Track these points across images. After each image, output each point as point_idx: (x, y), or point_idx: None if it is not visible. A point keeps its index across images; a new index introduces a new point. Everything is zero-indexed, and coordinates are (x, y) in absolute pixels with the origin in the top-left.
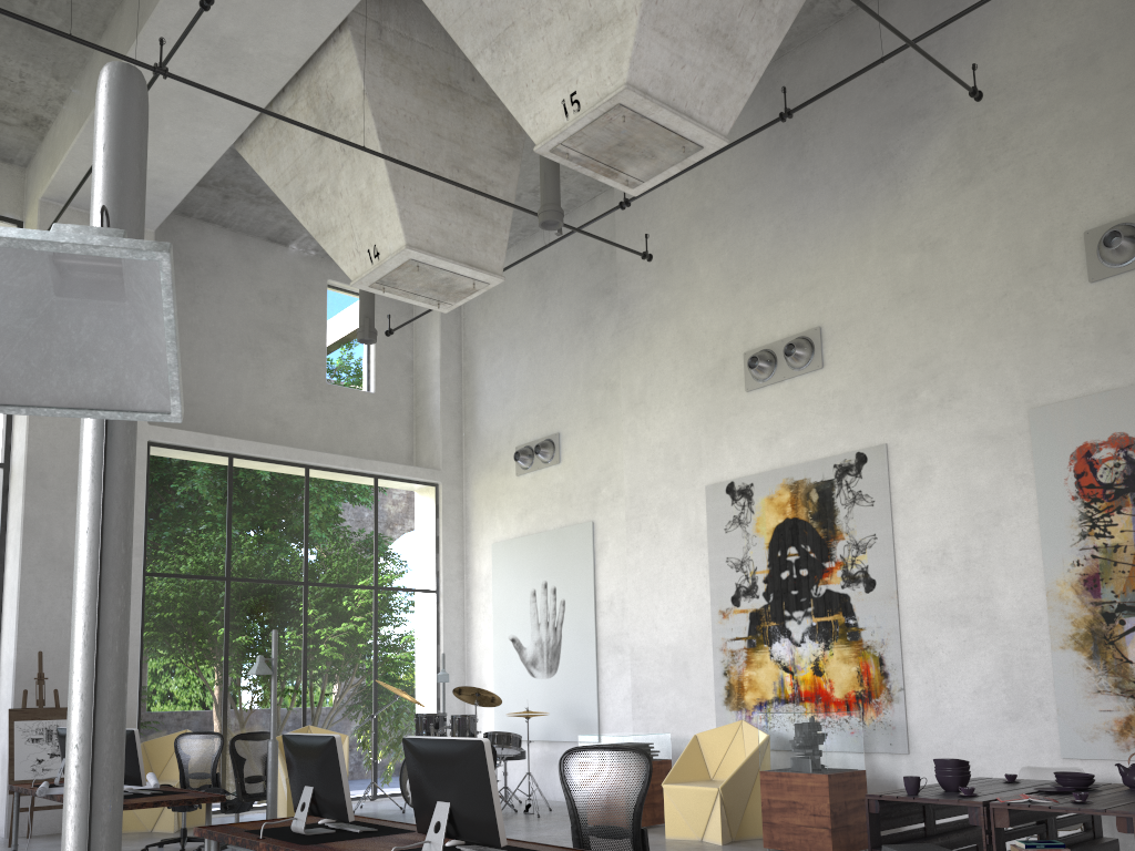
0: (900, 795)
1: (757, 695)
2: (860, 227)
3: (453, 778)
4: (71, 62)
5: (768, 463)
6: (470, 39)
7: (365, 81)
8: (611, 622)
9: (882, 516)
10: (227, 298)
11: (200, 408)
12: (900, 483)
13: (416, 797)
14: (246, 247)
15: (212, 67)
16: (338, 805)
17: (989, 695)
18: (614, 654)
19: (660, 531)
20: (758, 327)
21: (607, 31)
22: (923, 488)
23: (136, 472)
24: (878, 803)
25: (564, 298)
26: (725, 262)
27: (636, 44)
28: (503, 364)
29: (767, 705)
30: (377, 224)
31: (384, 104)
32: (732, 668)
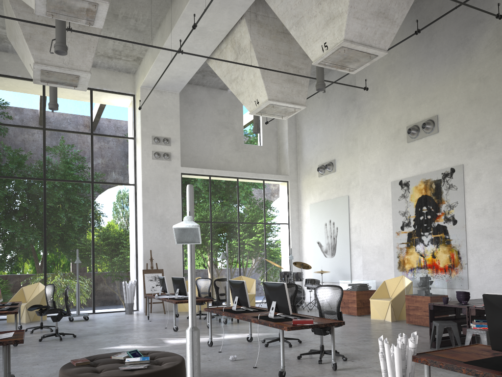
0: (440, 303)
1: (410, 265)
2: (454, 72)
3: (276, 294)
4: (148, 38)
5: (415, 172)
6: (287, 22)
7: (251, 37)
8: (355, 236)
9: (460, 194)
10: (206, 114)
11: (198, 158)
12: (468, 180)
13: (267, 300)
14: (212, 93)
15: (196, 37)
16: (245, 302)
17: (500, 266)
18: (356, 248)
19: (373, 200)
20: (412, 115)
21: (336, 20)
22: (477, 182)
23: (177, 184)
24: (432, 306)
25: (336, 103)
26: (399, 87)
27: (347, 24)
28: (312, 131)
29: (414, 269)
30: (257, 91)
31: (258, 45)
32: (400, 255)
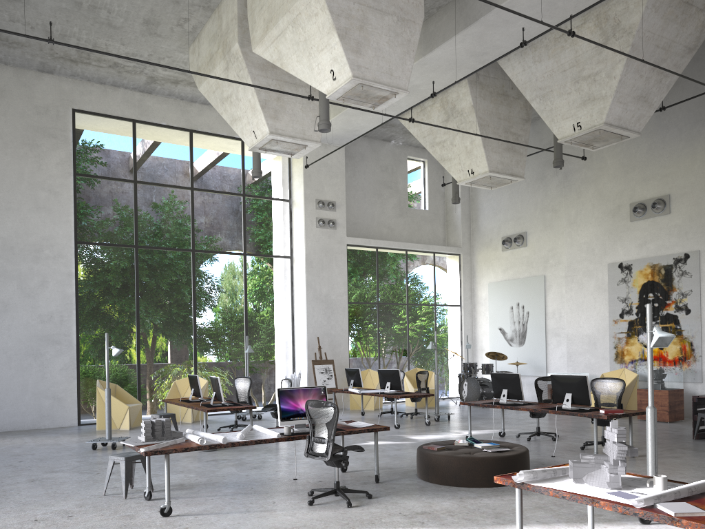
0: None
1: (630, 357)
2: (692, 150)
3: (573, 386)
4: None
5: (640, 255)
6: (529, 93)
7: (473, 101)
8: (553, 322)
9: (695, 282)
10: (367, 171)
11: (358, 225)
12: (704, 268)
13: (555, 392)
14: (373, 145)
15: None
16: (518, 395)
17: None
18: (555, 337)
19: (583, 283)
20: (637, 192)
21: (597, 102)
22: None
23: (343, 258)
24: (697, 399)
25: (529, 165)
26: (621, 159)
27: (609, 108)
28: (494, 195)
29: (635, 361)
30: (473, 160)
31: (479, 110)
32: (618, 345)
